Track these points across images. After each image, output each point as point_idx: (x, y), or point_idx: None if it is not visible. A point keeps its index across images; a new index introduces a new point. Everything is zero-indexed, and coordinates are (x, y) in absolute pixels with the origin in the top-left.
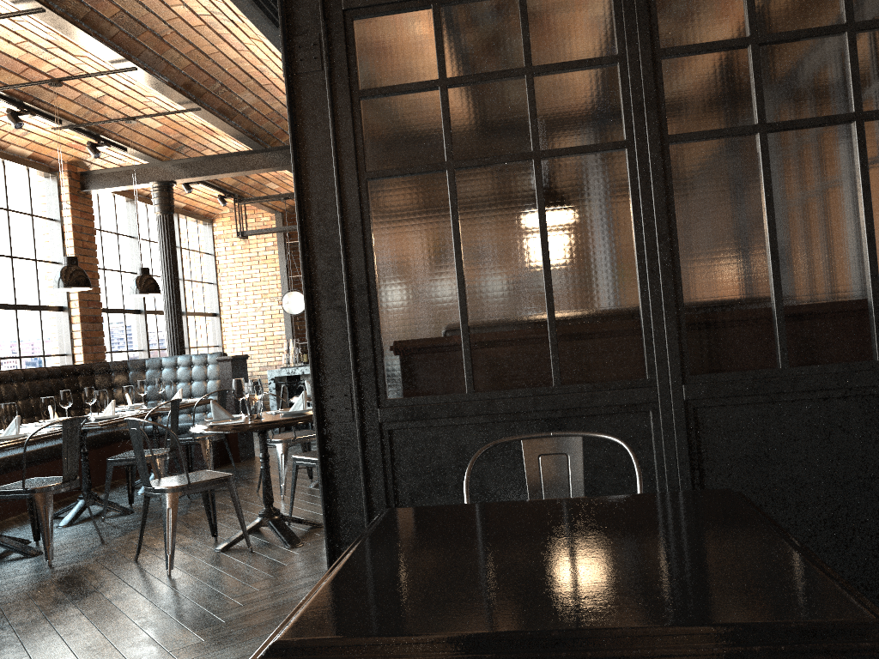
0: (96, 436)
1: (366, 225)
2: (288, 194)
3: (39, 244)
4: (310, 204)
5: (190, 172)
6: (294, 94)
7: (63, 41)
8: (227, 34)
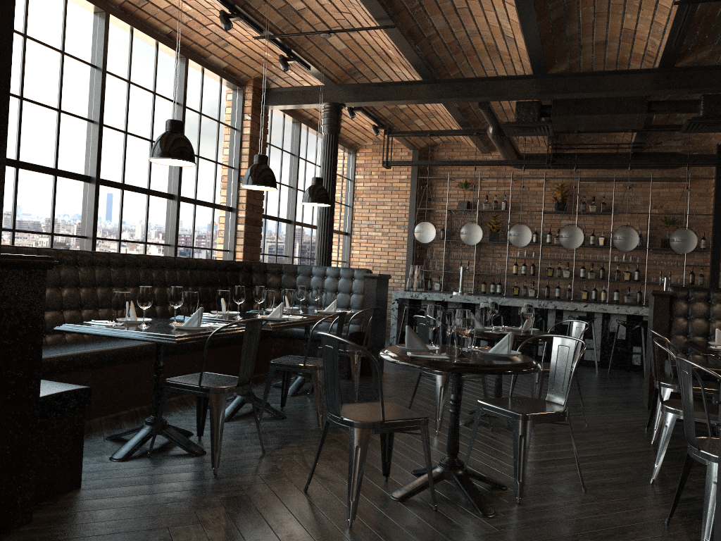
0: None
1: None
2: (435, 131)
3: (221, 148)
4: None
5: (360, 97)
6: None
7: None
8: None
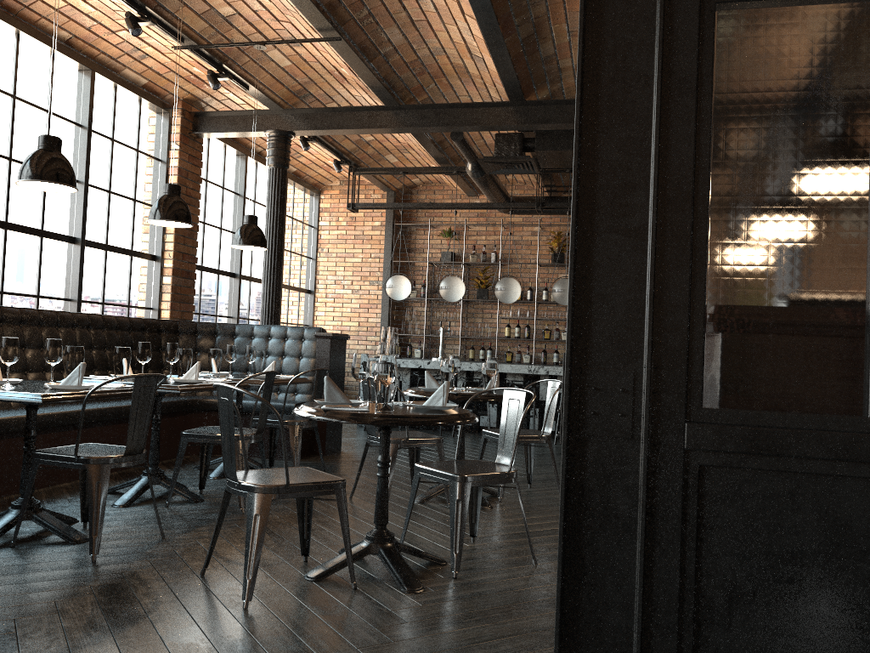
0: (172, 402)
1: (703, 85)
2: (408, 168)
3: (141, 183)
4: (600, 43)
5: (312, 125)
6: None
7: None
8: None
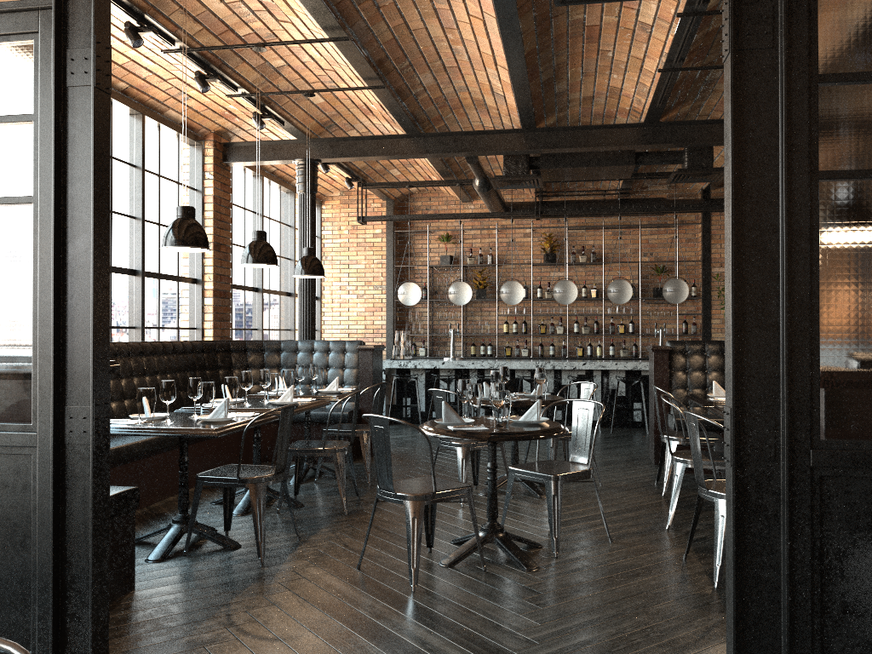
0: None
1: (813, 233)
2: (414, 182)
3: None
4: (742, 203)
5: (338, 152)
6: (734, 74)
7: (278, 4)
8: (444, 10)
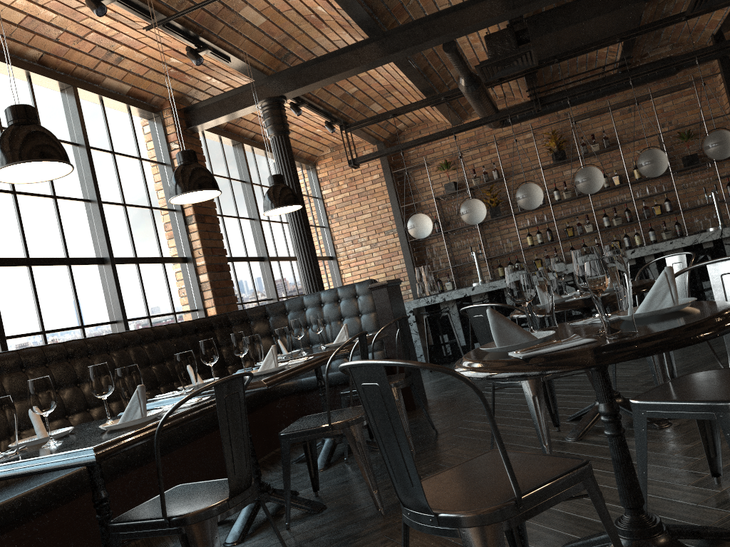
0: (247, 398)
1: None
2: (397, 109)
3: (153, 190)
4: None
5: (301, 82)
6: None
7: None
8: None
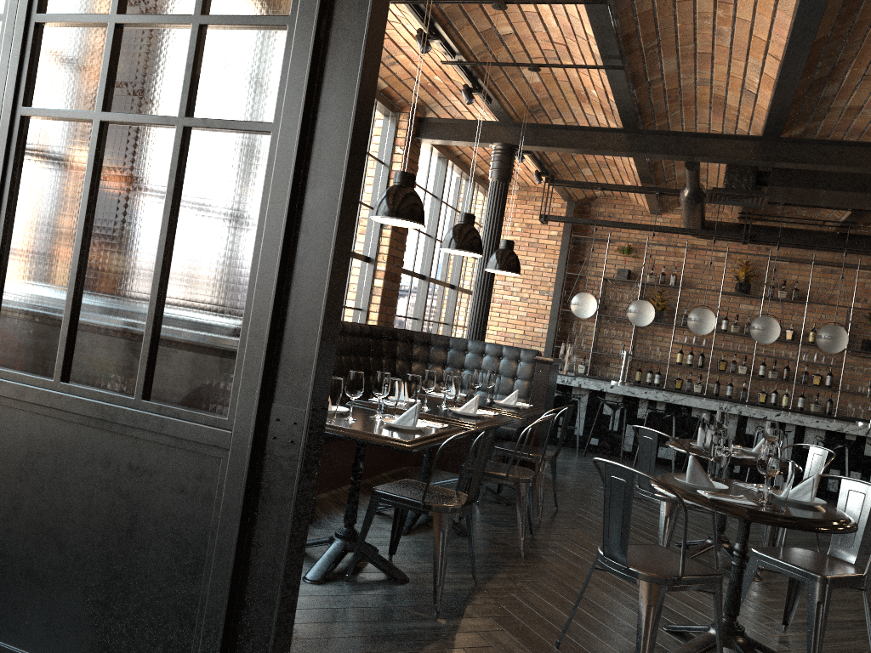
0: None
1: None
2: (608, 185)
3: (367, 186)
4: None
5: (541, 141)
6: None
7: None
8: None
